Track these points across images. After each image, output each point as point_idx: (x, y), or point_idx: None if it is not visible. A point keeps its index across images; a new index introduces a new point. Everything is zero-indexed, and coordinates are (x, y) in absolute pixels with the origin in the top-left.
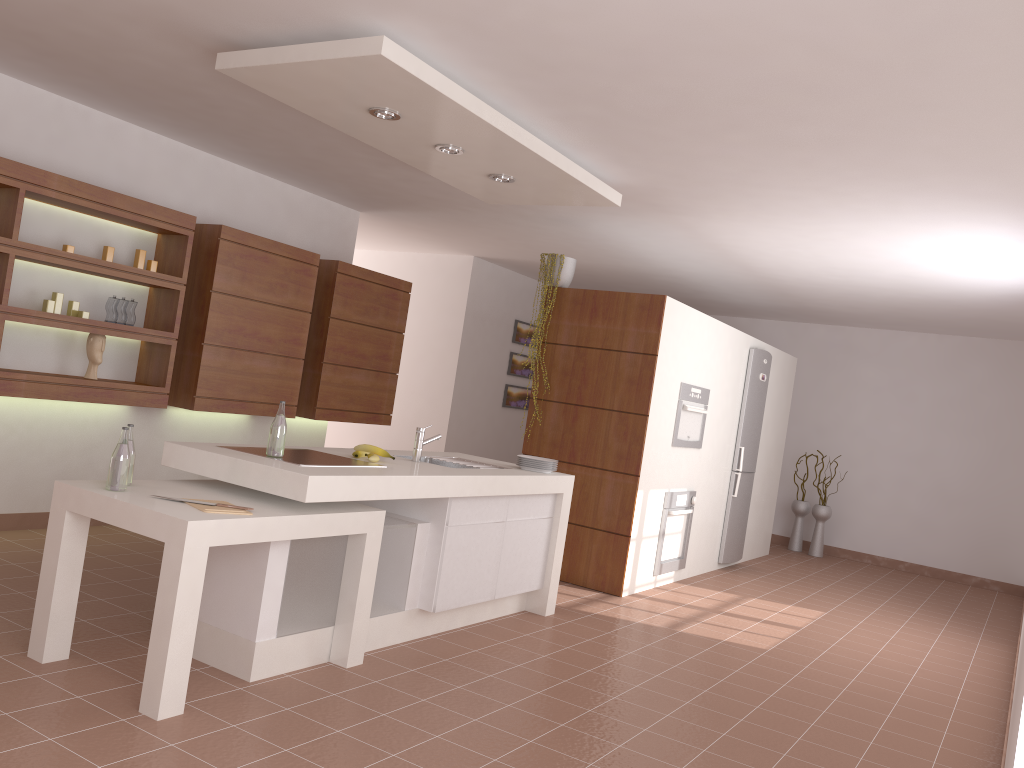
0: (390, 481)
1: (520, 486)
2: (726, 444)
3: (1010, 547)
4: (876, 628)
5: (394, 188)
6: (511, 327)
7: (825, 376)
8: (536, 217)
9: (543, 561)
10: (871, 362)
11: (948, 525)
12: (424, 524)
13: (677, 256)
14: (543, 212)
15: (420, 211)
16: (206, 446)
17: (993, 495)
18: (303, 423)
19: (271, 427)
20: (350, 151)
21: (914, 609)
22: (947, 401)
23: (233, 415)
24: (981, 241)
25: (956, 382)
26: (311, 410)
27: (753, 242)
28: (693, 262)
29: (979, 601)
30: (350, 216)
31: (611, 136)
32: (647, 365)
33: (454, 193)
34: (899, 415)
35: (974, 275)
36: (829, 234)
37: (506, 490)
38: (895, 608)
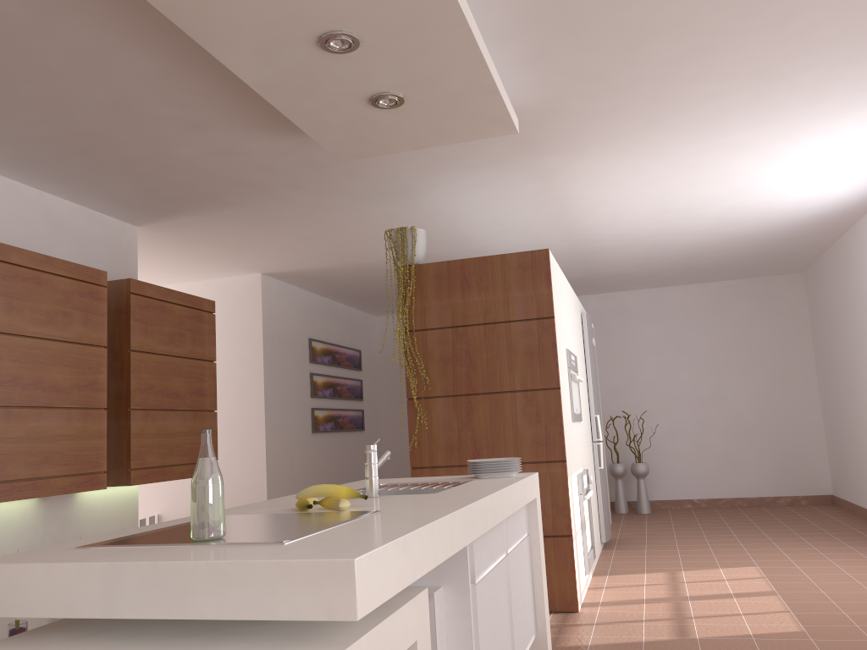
0: (434, 532)
1: (515, 499)
2: (587, 414)
3: (809, 462)
4: (820, 569)
5: (197, 173)
6: (306, 346)
7: (607, 341)
8: (368, 193)
9: (533, 596)
10: (645, 320)
11: (751, 454)
12: (438, 591)
13: (504, 226)
14: (381, 182)
15: (219, 210)
16: (58, 553)
17: (782, 418)
18: (109, 495)
19: (194, 483)
20: (154, 105)
21: (801, 540)
22: (721, 342)
23: (15, 504)
24: (864, 135)
25: (724, 323)
26: (124, 474)
27: (607, 186)
28: (516, 232)
29: (819, 517)
30: (127, 232)
31: (557, 3)
32: (545, 331)
33: (278, 167)
34: (682, 363)
35: (807, 192)
36: (704, 156)
37: (509, 508)
38: (789, 543)
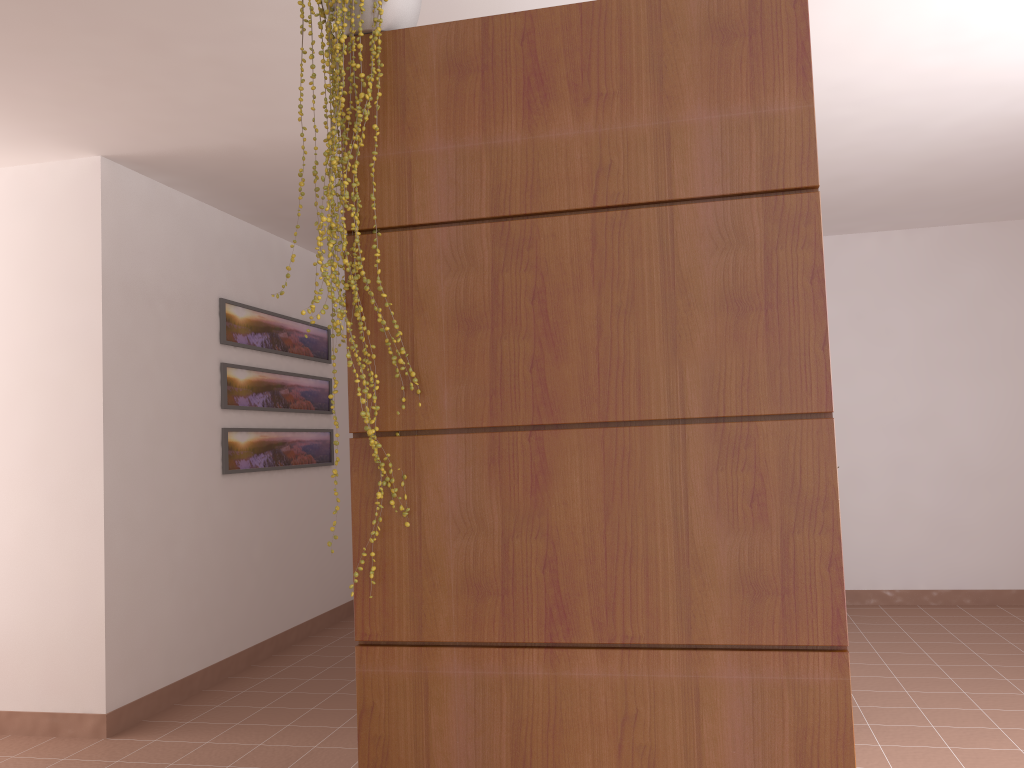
0: None
1: None
2: None
3: None
4: None
5: None
6: (214, 314)
7: None
8: None
9: None
10: None
11: (983, 519)
12: None
13: None
14: None
15: None
16: None
17: None
18: None
19: None
20: None
21: None
22: (941, 329)
23: None
24: None
25: (947, 297)
26: None
27: None
28: None
29: None
30: None
31: None
32: (790, 232)
33: None
34: (873, 364)
35: None
36: None
37: None
38: None
